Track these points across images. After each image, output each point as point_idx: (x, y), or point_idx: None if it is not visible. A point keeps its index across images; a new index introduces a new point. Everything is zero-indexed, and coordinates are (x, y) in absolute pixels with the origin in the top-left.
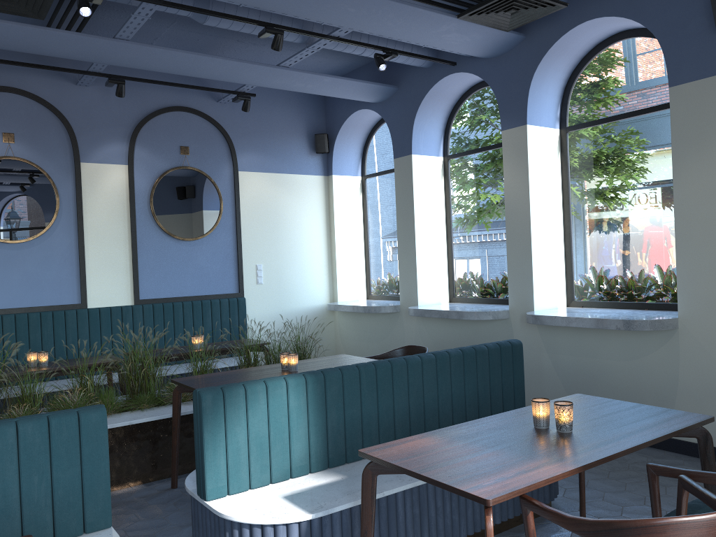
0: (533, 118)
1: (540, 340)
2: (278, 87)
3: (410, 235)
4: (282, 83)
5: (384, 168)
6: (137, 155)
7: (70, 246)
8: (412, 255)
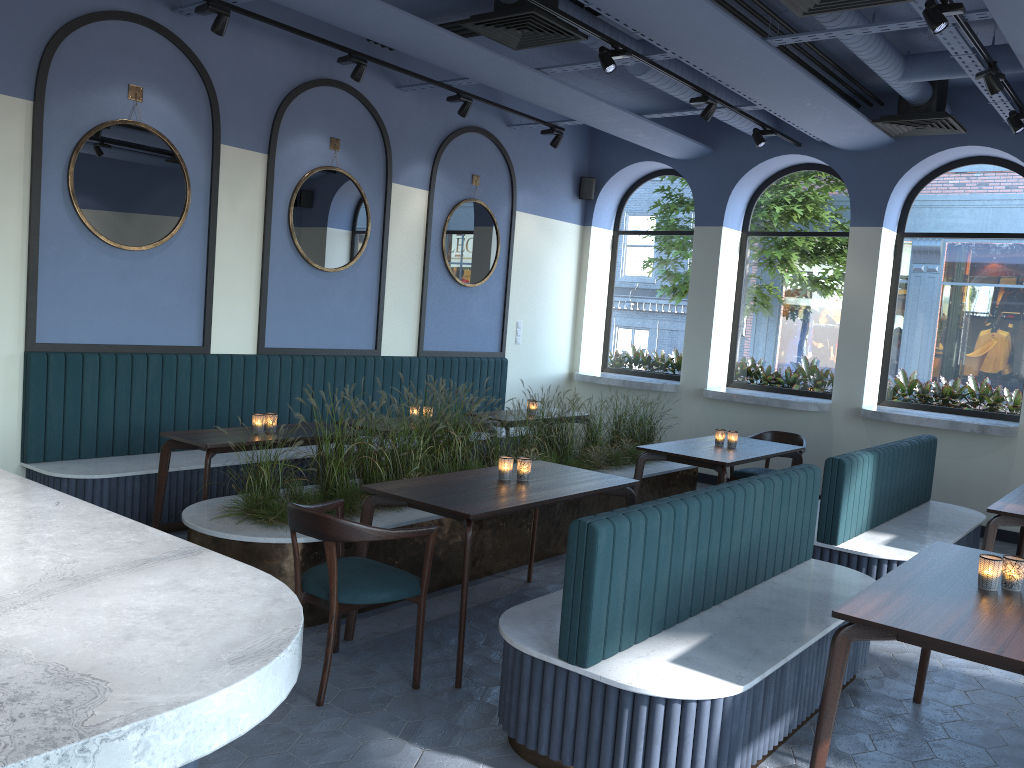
0: (886, 221)
1: (865, 435)
2: (618, 133)
3: (706, 312)
4: (627, 131)
5: (650, 228)
6: (437, 180)
7: (372, 281)
8: (706, 334)
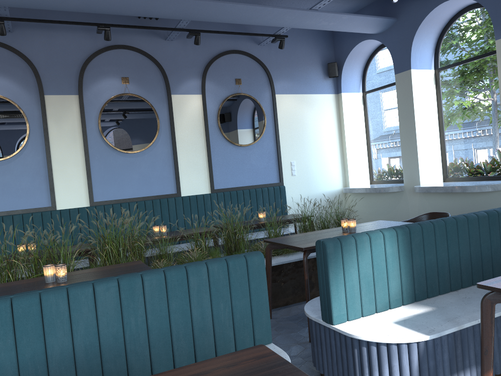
0: None
1: None
2: (308, 26)
3: (411, 131)
4: (311, 23)
5: (382, 84)
6: (207, 87)
7: (167, 153)
8: (413, 147)
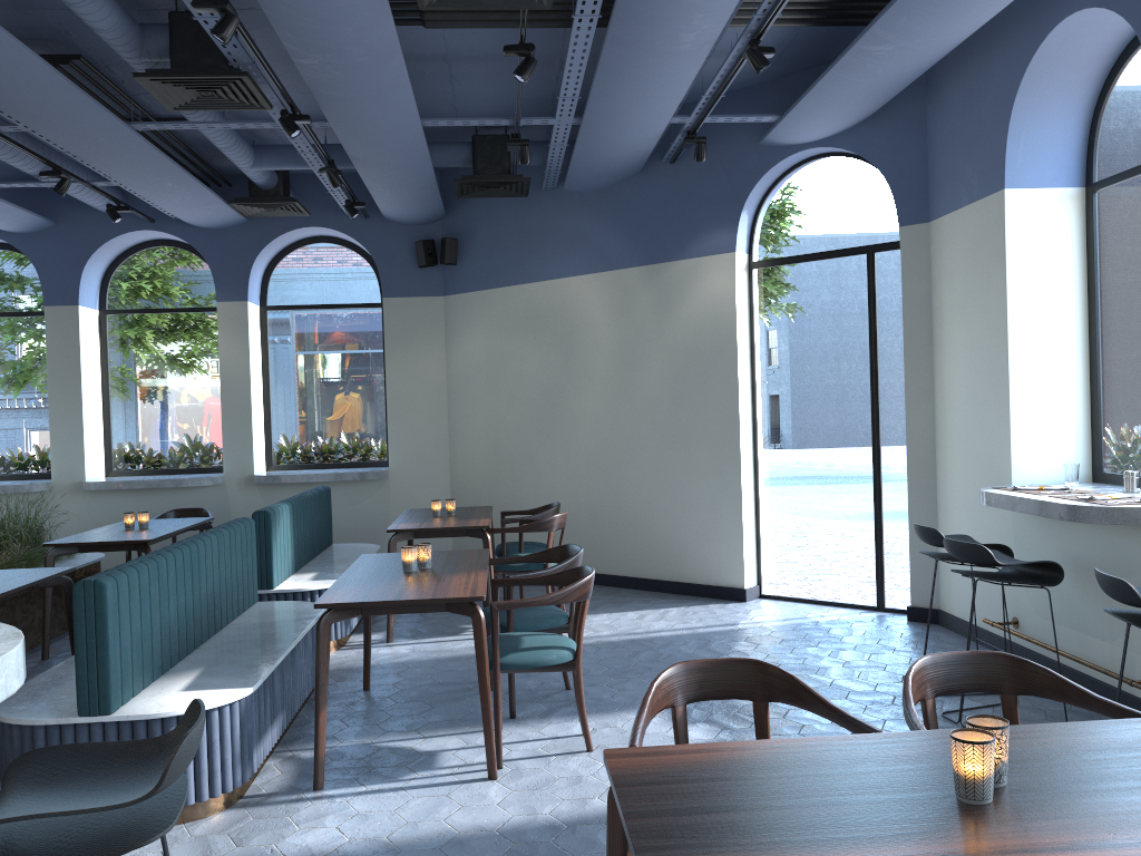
0: (250, 295)
1: (262, 501)
2: None
3: (73, 398)
4: None
5: None
6: None
7: None
8: (76, 422)
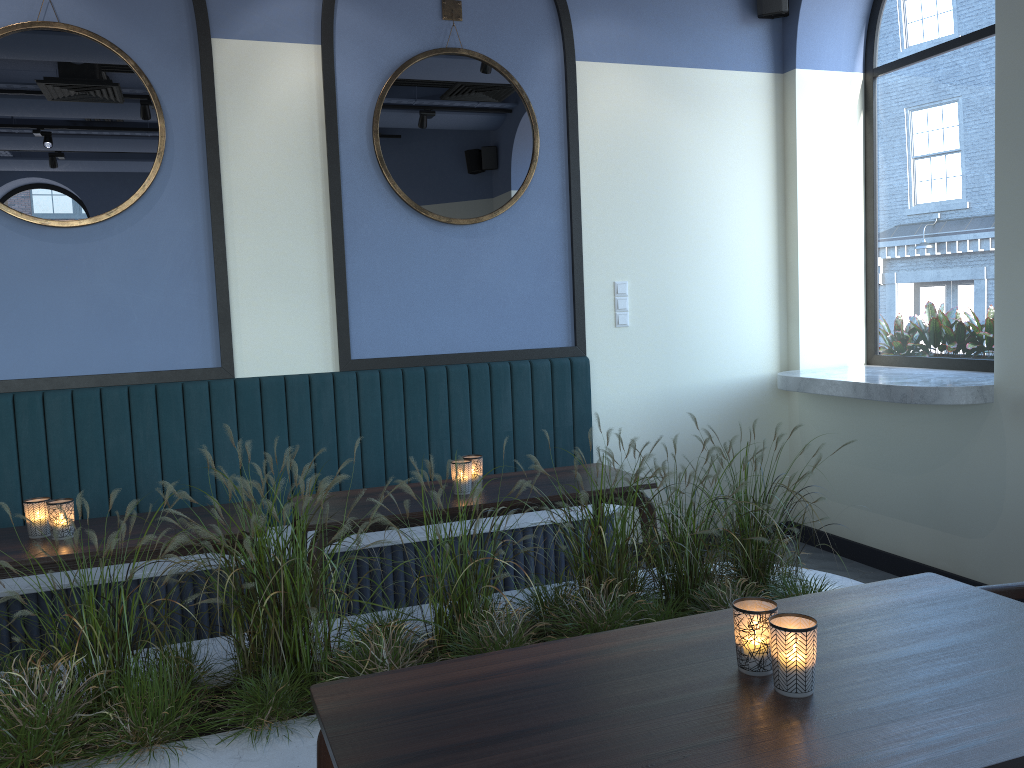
0: None
1: None
2: None
3: None
4: None
5: (934, 42)
6: (342, 22)
7: (193, 236)
8: None
